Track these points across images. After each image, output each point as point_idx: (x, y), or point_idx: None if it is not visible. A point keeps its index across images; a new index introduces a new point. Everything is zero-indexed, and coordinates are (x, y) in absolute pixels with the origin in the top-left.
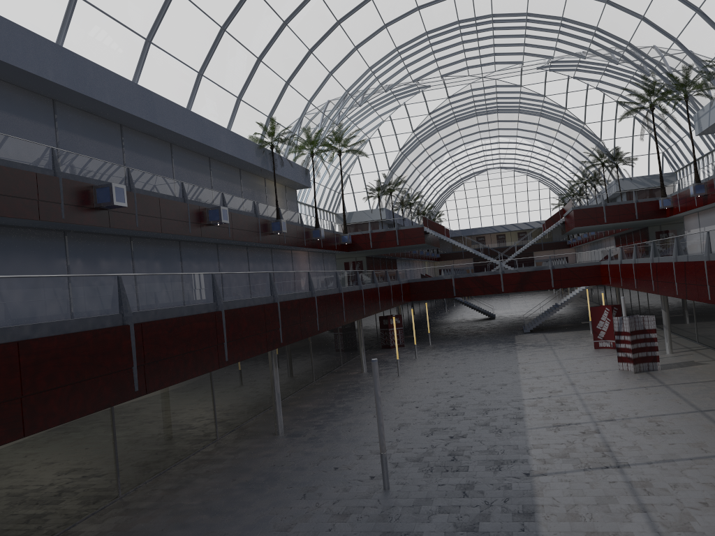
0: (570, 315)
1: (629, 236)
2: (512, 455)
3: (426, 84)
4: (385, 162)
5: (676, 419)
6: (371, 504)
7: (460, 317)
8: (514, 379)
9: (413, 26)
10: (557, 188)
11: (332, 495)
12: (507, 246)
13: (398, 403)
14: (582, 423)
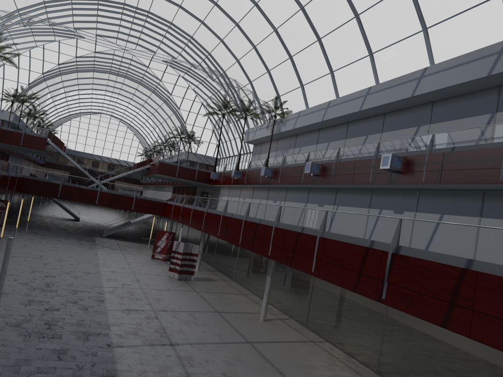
0: (133, 231)
1: (183, 189)
2: (96, 329)
3: (82, 35)
4: (26, 78)
5: (204, 315)
6: None
7: (51, 214)
8: (96, 270)
9: None
10: (145, 143)
11: None
12: (98, 171)
13: None
14: (146, 310)
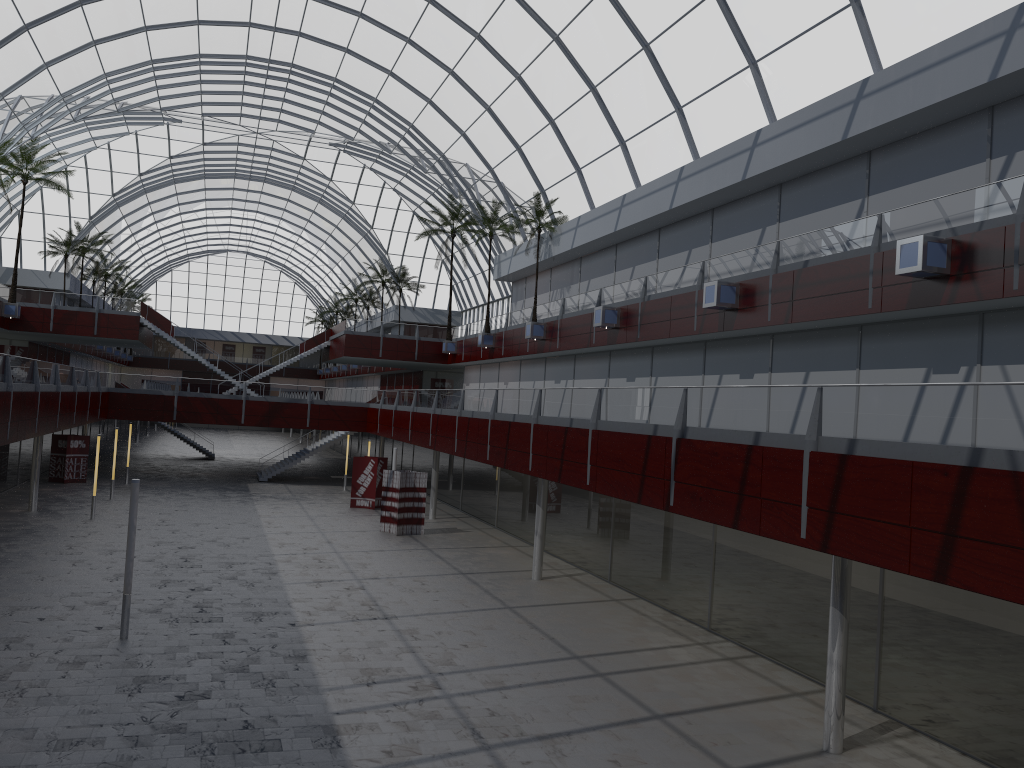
0: (316, 467)
1: (399, 378)
2: (272, 607)
3: (177, 117)
4: (85, 207)
5: (440, 579)
6: (110, 653)
7: (162, 452)
8: (258, 533)
9: (185, 41)
10: (318, 297)
11: (49, 645)
12: (237, 363)
13: (104, 551)
14: (346, 580)
